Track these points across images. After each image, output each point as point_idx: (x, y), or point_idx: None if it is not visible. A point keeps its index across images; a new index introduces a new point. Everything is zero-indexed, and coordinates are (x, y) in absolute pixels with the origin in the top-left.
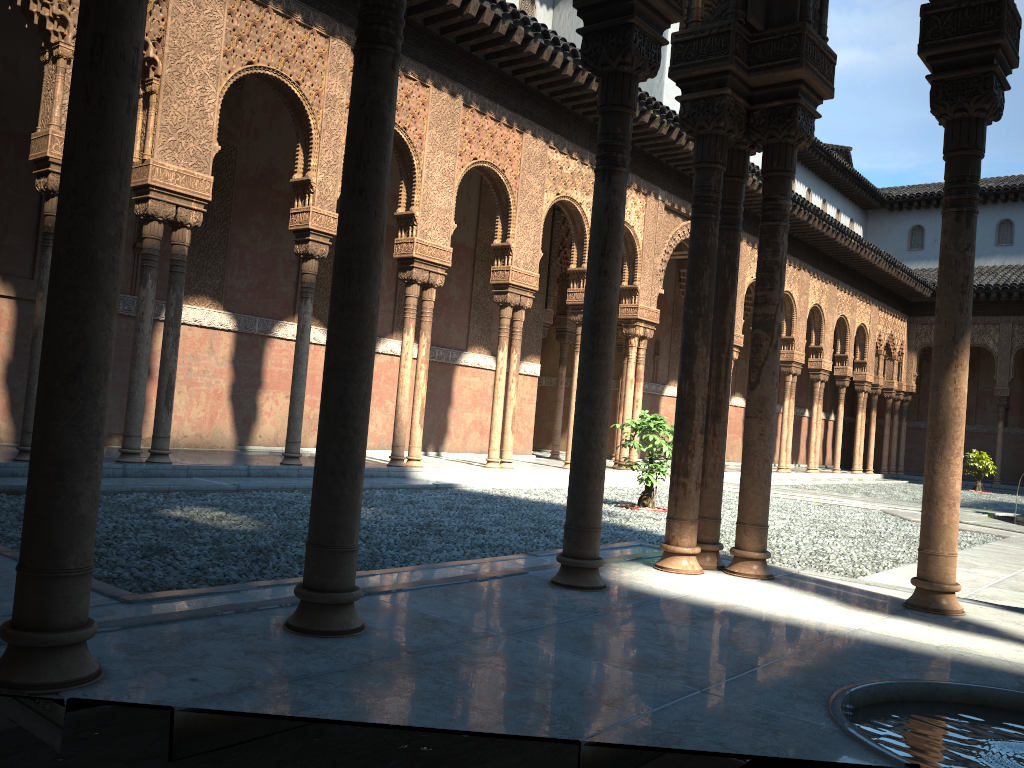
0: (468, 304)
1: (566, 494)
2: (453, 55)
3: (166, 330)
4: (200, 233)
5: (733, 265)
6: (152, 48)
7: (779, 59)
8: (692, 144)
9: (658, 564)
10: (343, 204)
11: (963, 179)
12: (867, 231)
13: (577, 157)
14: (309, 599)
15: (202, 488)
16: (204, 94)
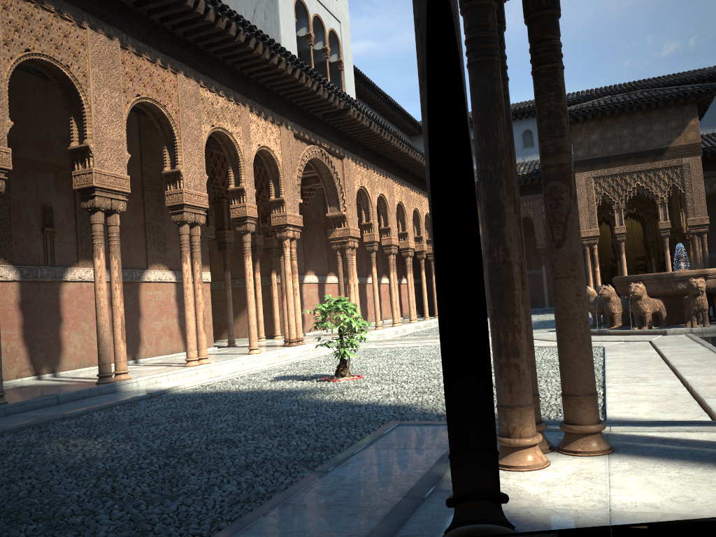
0: (143, 229)
1: (267, 378)
2: (104, 1)
3: None
4: None
5: (509, 117)
6: None
7: None
8: (310, 82)
9: (502, 463)
10: None
11: None
12: None
13: (223, 95)
14: None
15: None
16: None
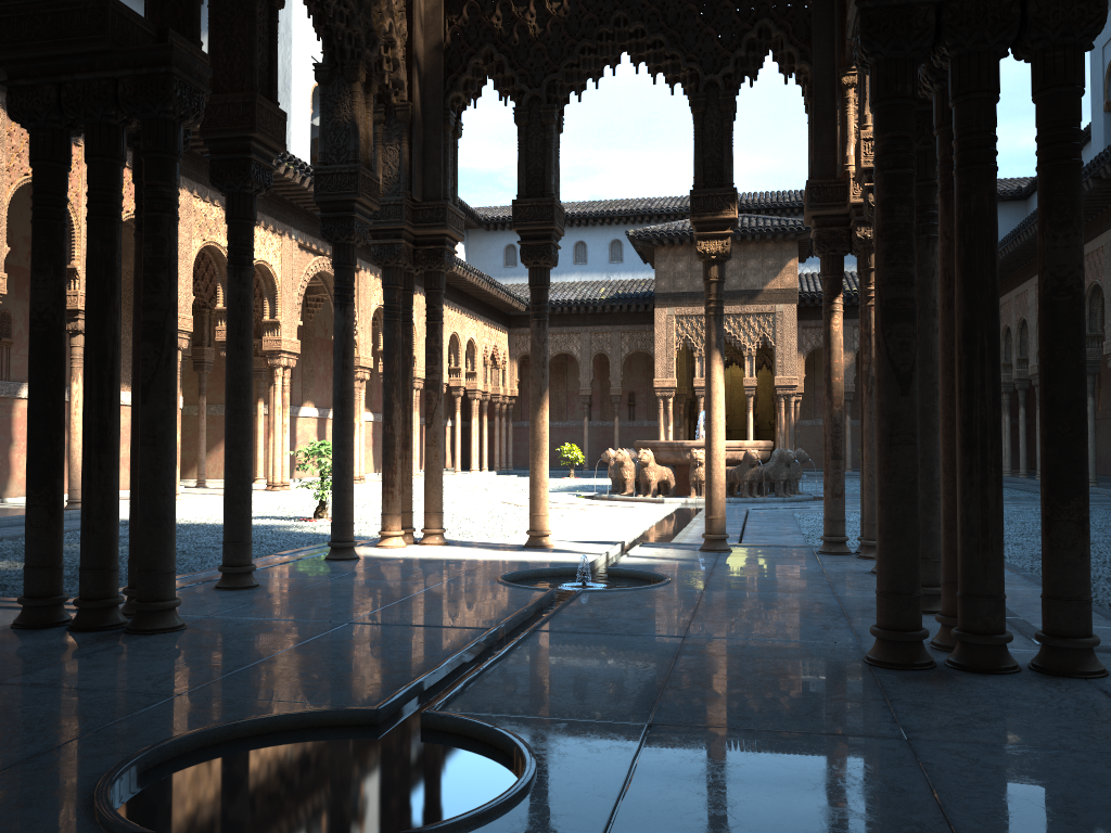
0: None
1: None
2: None
3: None
4: None
5: (410, 348)
6: None
7: (433, 222)
8: None
9: (379, 544)
10: (231, 354)
11: (540, 302)
12: (469, 249)
13: (219, 204)
14: (233, 571)
15: None
16: None
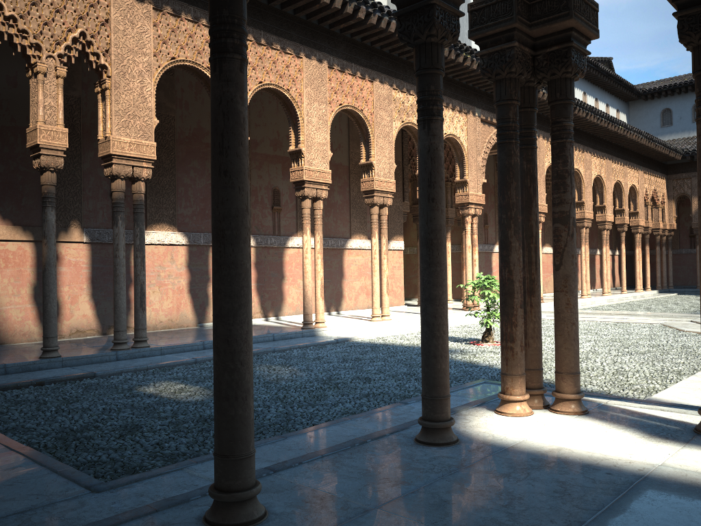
0: (348, 205)
1: None
2: (317, 32)
3: (135, 254)
4: (155, 180)
5: (533, 175)
6: (102, 57)
7: (553, 14)
8: None
9: (498, 409)
10: (213, 184)
11: None
12: (629, 117)
13: (414, 93)
14: (219, 499)
15: (170, 364)
16: (143, 85)
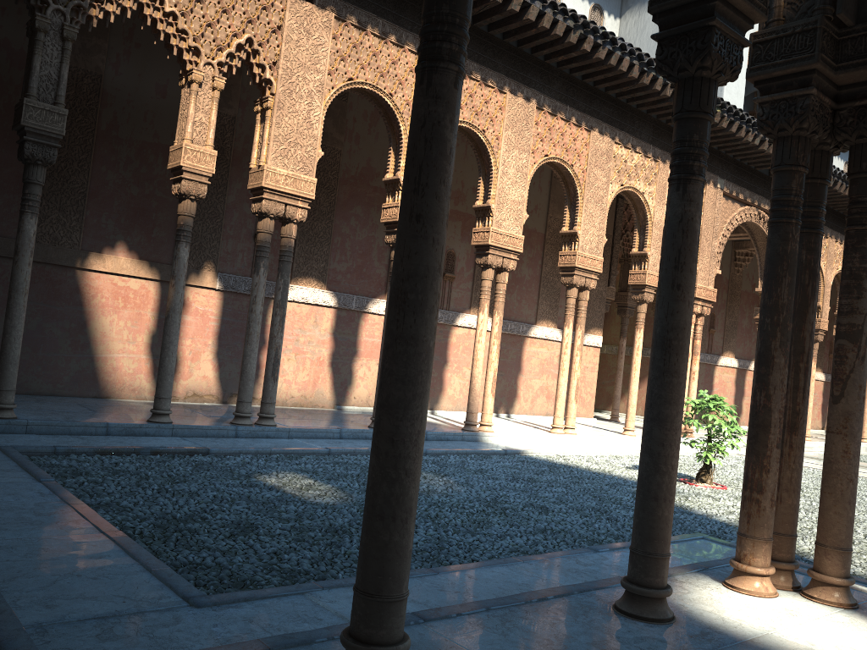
0: (538, 283)
1: (625, 463)
2: (528, 64)
3: (274, 311)
4: (309, 224)
5: (814, 270)
6: (268, 70)
7: None
8: (751, 136)
9: (728, 582)
10: (400, 231)
11: None
12: None
13: (640, 151)
14: None
15: (298, 451)
16: (311, 108)
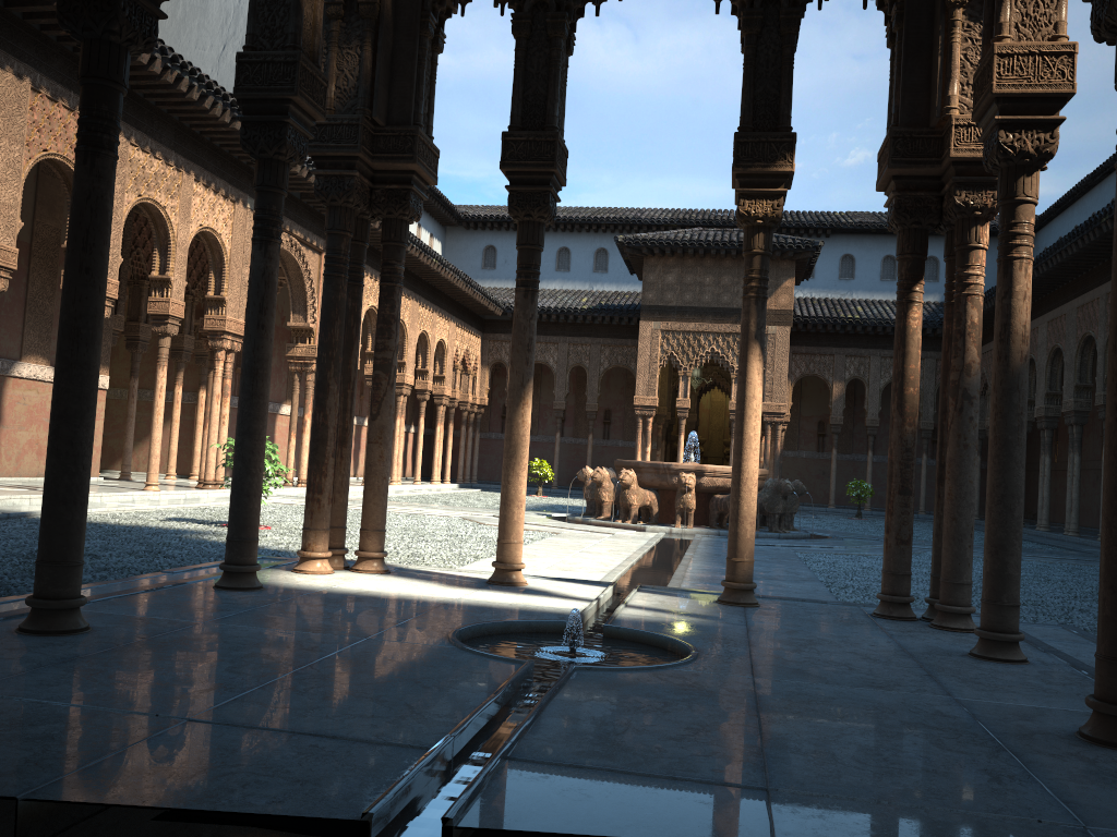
0: (23, 307)
1: (158, 517)
2: (19, 31)
3: None
4: None
5: (357, 315)
6: None
7: (397, 153)
8: None
9: (296, 568)
10: (70, 279)
11: (529, 266)
12: (446, 247)
13: (161, 157)
14: (46, 606)
15: None
16: None
